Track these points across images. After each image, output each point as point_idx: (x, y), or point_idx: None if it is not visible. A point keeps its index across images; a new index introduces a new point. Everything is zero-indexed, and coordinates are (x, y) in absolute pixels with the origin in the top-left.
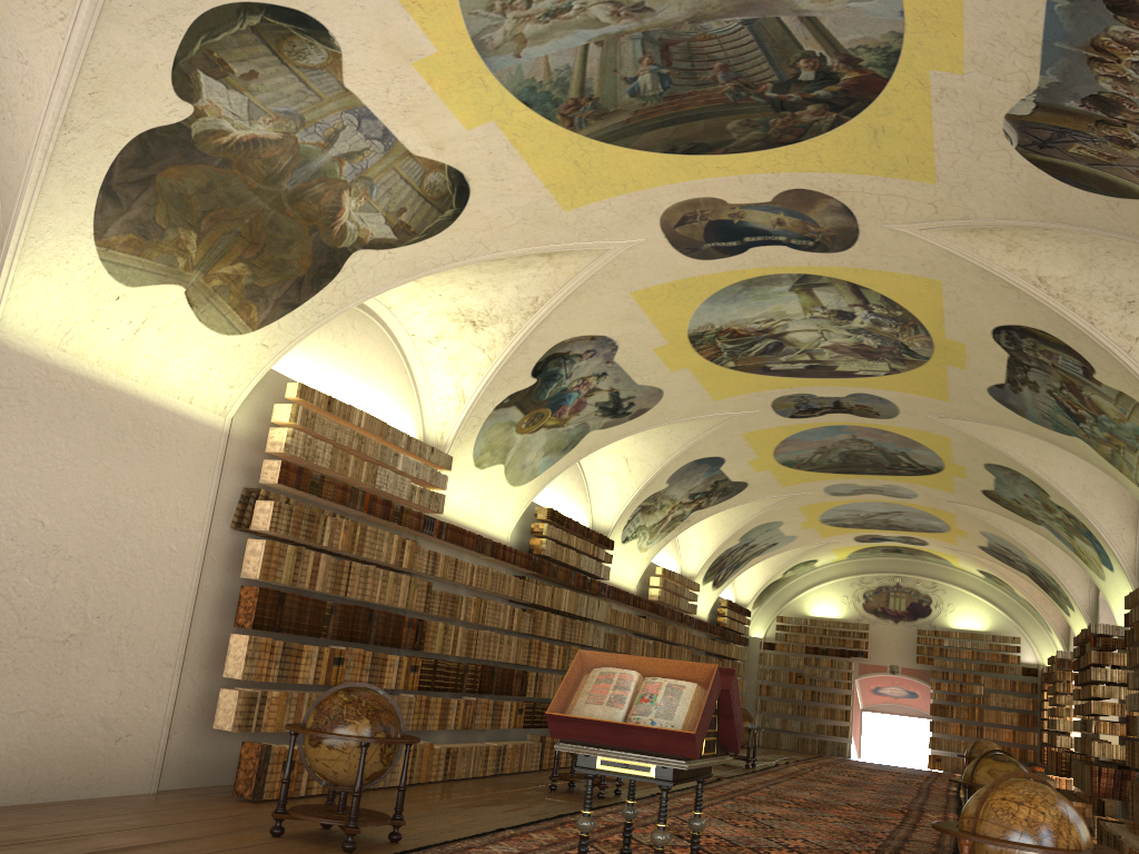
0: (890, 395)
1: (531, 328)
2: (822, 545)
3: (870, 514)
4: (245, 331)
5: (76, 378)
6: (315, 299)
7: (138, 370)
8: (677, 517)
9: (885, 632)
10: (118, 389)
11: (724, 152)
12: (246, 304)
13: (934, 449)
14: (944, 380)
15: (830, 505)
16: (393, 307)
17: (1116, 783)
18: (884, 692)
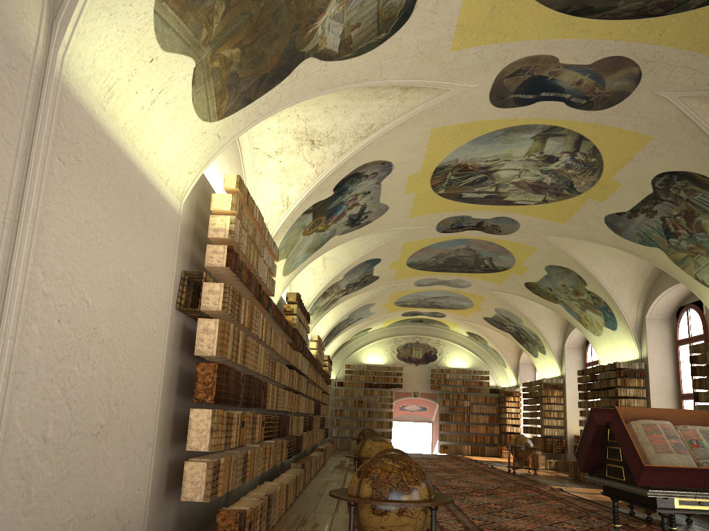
0: (523, 218)
1: (357, 150)
2: (381, 318)
3: (426, 298)
4: (213, 120)
5: (110, 142)
6: (262, 98)
7: (144, 144)
8: (333, 300)
9: (410, 371)
10: (132, 161)
11: (598, 18)
12: (224, 92)
13: (516, 256)
14: (576, 209)
15: (409, 292)
16: None
17: None
18: (407, 408)
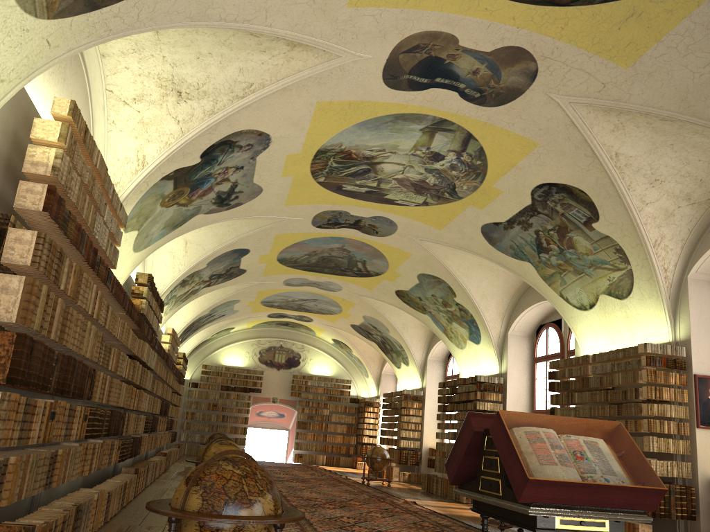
0: (401, 220)
1: (231, 111)
2: (246, 318)
3: (295, 299)
4: (40, 16)
5: None
6: (114, 8)
7: None
8: (194, 291)
9: (271, 376)
10: None
11: None
12: None
13: (390, 261)
14: (455, 215)
15: (277, 291)
16: (106, 56)
17: None
18: (264, 414)
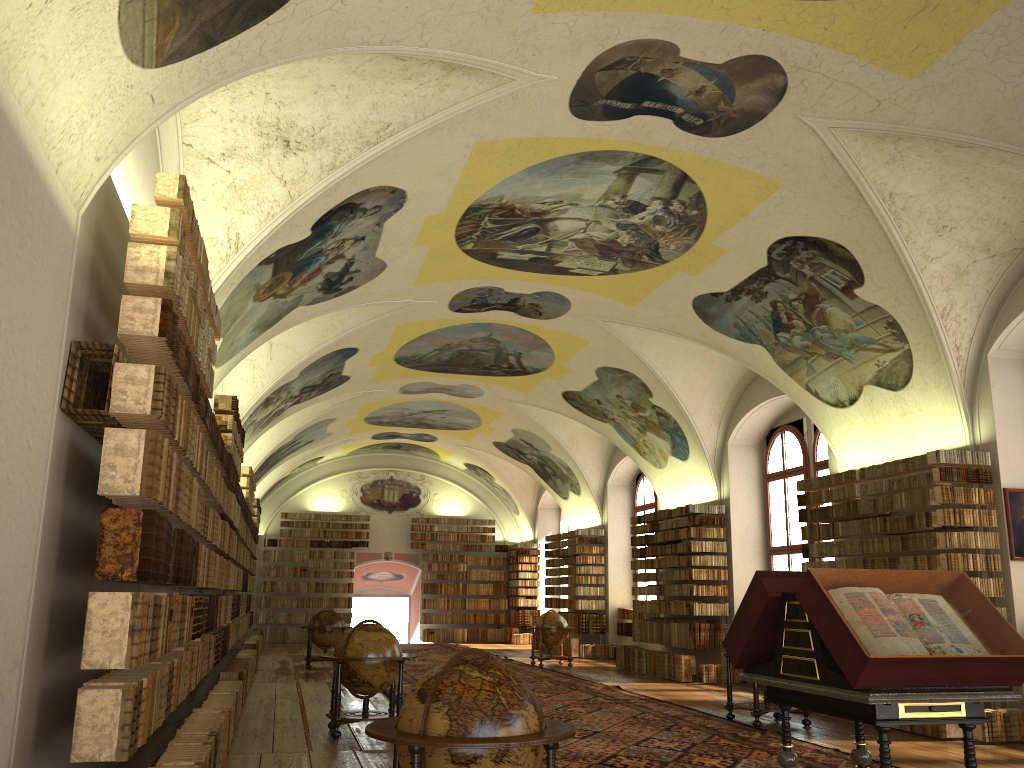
0: (577, 296)
1: (360, 164)
2: (341, 442)
3: (414, 412)
4: (148, 65)
5: None
6: (233, 42)
7: (26, 82)
8: (278, 412)
9: (381, 522)
10: (3, 110)
11: None
12: (173, 14)
13: (557, 352)
14: (656, 285)
15: (389, 403)
16: None
17: (711, 635)
18: (373, 577)
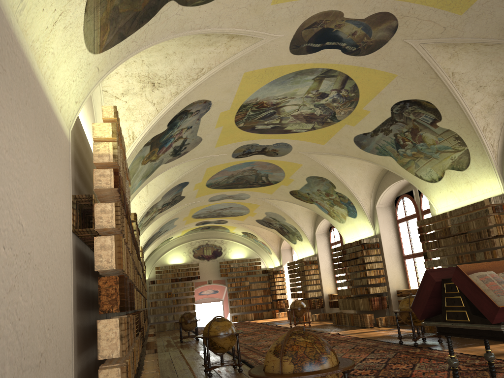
0: (295, 143)
1: (189, 90)
2: (181, 229)
3: (215, 210)
4: (96, 52)
5: (23, 58)
6: (133, 36)
7: (46, 67)
8: (152, 218)
9: (204, 265)
10: (39, 83)
11: None
12: (106, 25)
13: (286, 172)
14: (335, 133)
15: (203, 207)
16: None
17: (380, 302)
18: (203, 293)
